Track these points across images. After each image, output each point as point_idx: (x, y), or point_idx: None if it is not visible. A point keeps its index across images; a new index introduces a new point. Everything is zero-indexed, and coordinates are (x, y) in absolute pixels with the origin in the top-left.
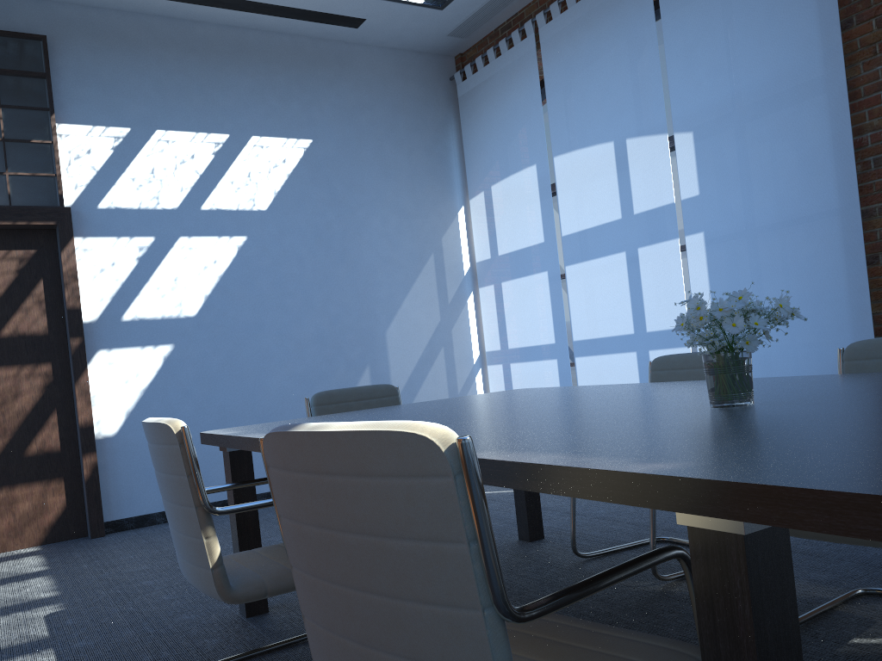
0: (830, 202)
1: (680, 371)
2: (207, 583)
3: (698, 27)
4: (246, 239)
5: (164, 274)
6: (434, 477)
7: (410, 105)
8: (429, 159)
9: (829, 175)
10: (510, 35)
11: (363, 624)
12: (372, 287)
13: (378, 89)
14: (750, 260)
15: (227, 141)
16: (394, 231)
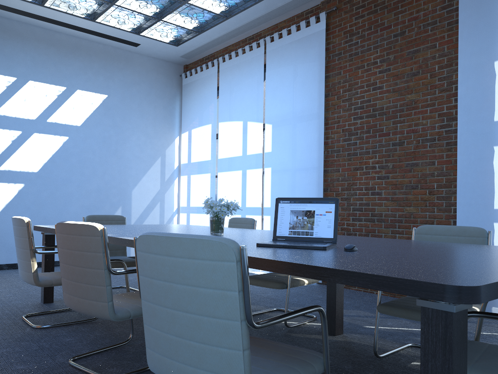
0: (314, 164)
1: (238, 224)
2: (30, 278)
3: (278, 82)
4: (68, 138)
5: (24, 150)
6: (97, 236)
7: (158, 85)
8: (164, 112)
9: (315, 153)
10: (207, 63)
11: (76, 275)
12: (128, 169)
13: (143, 76)
14: (286, 182)
15: (65, 90)
16: (143, 143)
